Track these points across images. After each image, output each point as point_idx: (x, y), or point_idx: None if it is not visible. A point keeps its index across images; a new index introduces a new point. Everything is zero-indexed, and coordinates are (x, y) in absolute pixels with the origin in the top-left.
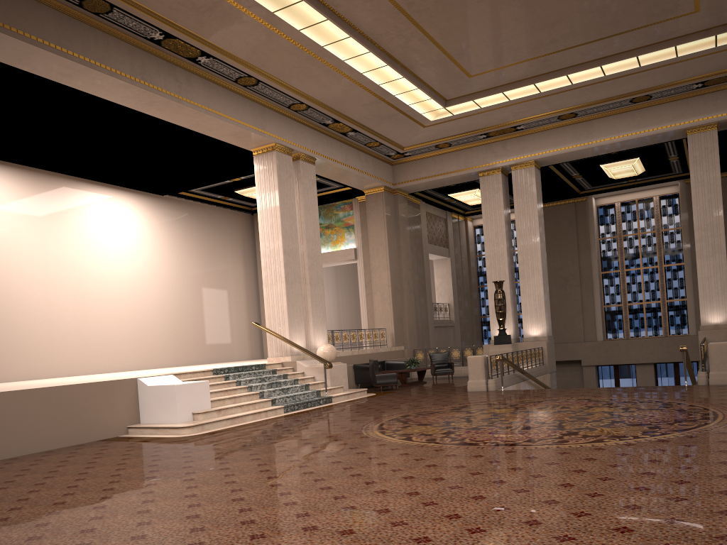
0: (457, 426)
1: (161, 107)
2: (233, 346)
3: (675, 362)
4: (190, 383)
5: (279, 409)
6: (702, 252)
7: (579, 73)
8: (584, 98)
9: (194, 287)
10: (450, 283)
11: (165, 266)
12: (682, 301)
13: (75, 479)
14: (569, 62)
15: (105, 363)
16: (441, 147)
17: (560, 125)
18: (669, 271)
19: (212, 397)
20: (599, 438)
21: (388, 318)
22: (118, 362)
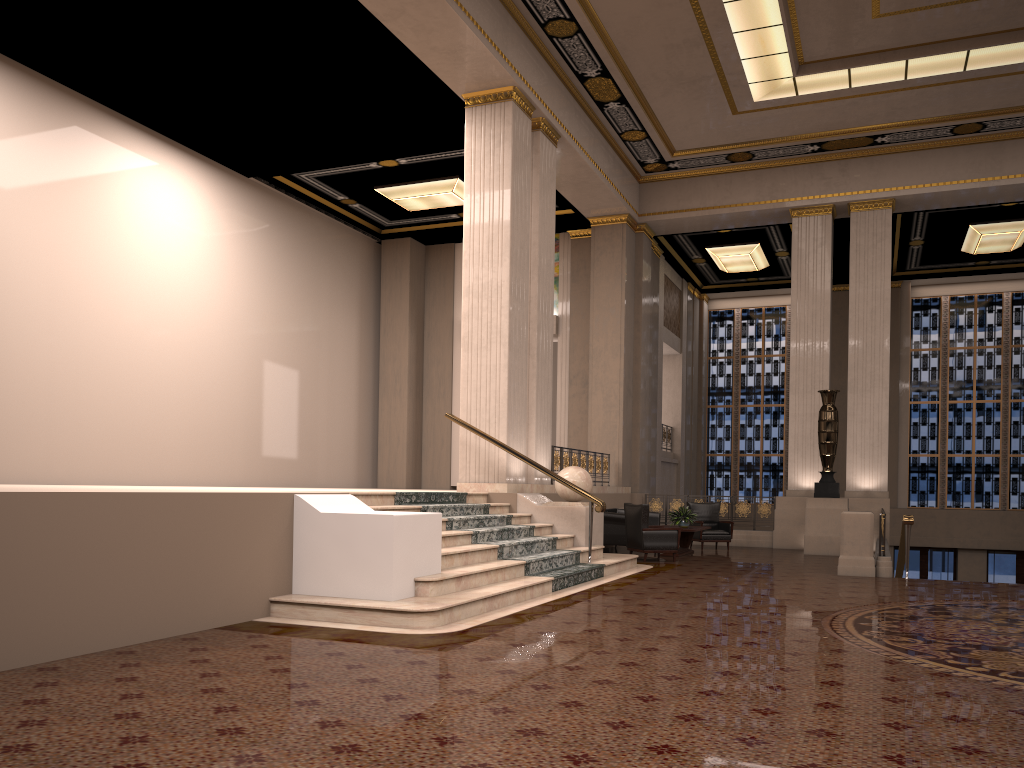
0: None
1: None
2: (332, 461)
3: (1019, 551)
4: (416, 515)
5: (547, 583)
6: None
7: None
8: (1018, 96)
9: (283, 349)
10: (678, 395)
11: (240, 304)
12: None
13: None
14: None
15: (126, 467)
16: (736, 159)
17: (947, 144)
18: (1017, 410)
19: None
20: None
21: (614, 437)
22: (149, 467)
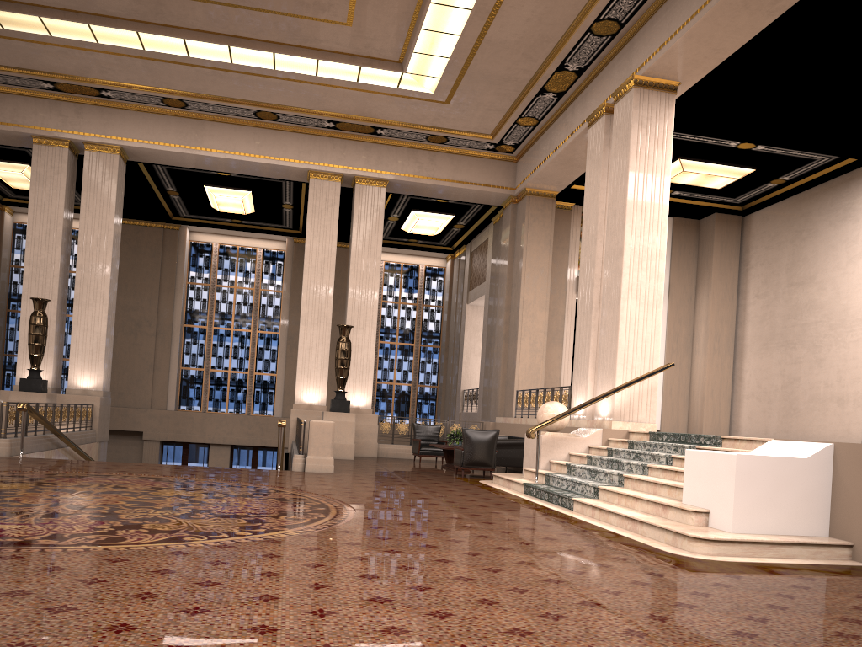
0: None
1: None
2: None
3: (255, 446)
4: None
5: None
6: (307, 318)
7: (201, 44)
8: (201, 85)
9: None
10: None
11: None
12: (272, 376)
13: None
14: (191, 21)
15: None
16: None
17: (163, 112)
18: (262, 339)
19: None
20: (177, 535)
21: None
22: None
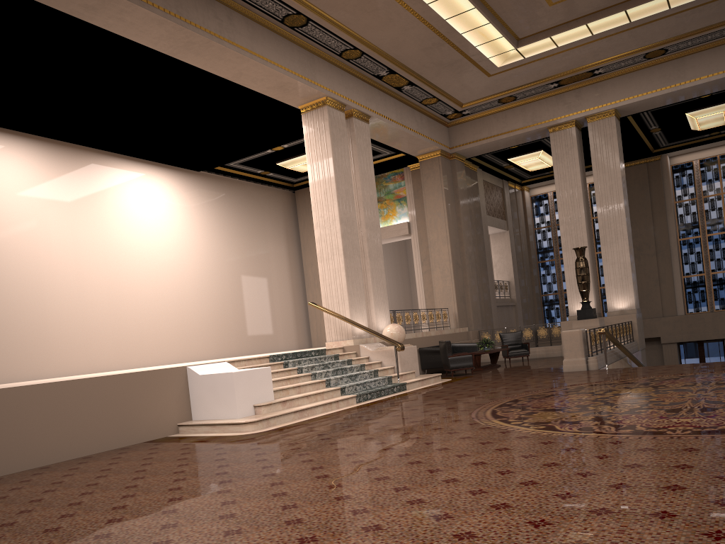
0: (602, 411)
1: (199, 51)
2: (279, 335)
3: None
4: (250, 370)
5: (351, 398)
6: None
7: None
8: (679, 28)
9: (236, 271)
10: (510, 258)
11: (204, 249)
12: None
13: (122, 496)
14: None
15: (145, 356)
16: (505, 101)
17: (645, 65)
18: None
19: (273, 386)
20: None
21: (450, 296)
22: (158, 354)
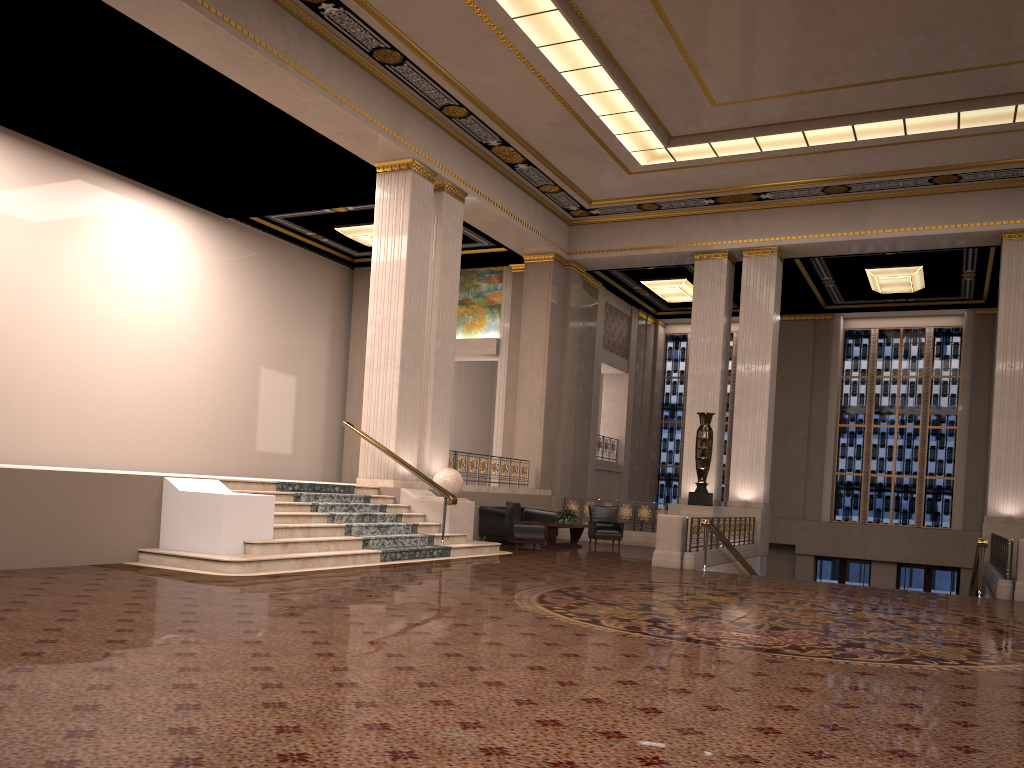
0: (664, 613)
1: (254, 71)
2: (298, 457)
3: (927, 565)
4: (247, 495)
5: (374, 554)
6: (1002, 411)
7: (871, 125)
8: (867, 165)
9: (255, 361)
10: (624, 410)
11: (215, 323)
12: (948, 480)
13: (57, 618)
14: (861, 105)
15: (106, 454)
16: (646, 208)
17: (823, 201)
18: (934, 435)
19: (275, 522)
20: (904, 657)
21: (535, 446)
22: (125, 455)
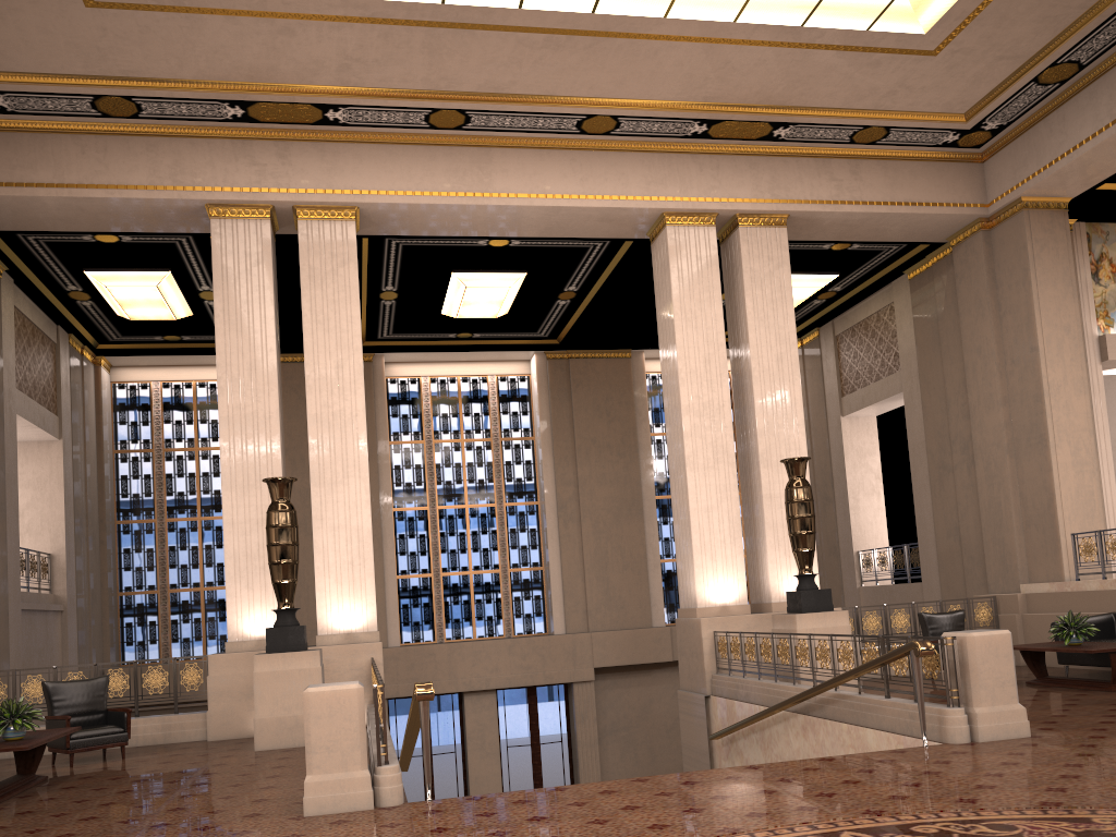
0: None
1: None
2: None
3: (531, 685)
4: None
5: None
6: (697, 459)
7: None
8: (509, 75)
9: None
10: (60, 503)
11: None
12: (536, 571)
13: None
14: None
15: None
16: (111, 111)
17: (422, 140)
18: (514, 515)
19: None
20: None
21: None
22: None
